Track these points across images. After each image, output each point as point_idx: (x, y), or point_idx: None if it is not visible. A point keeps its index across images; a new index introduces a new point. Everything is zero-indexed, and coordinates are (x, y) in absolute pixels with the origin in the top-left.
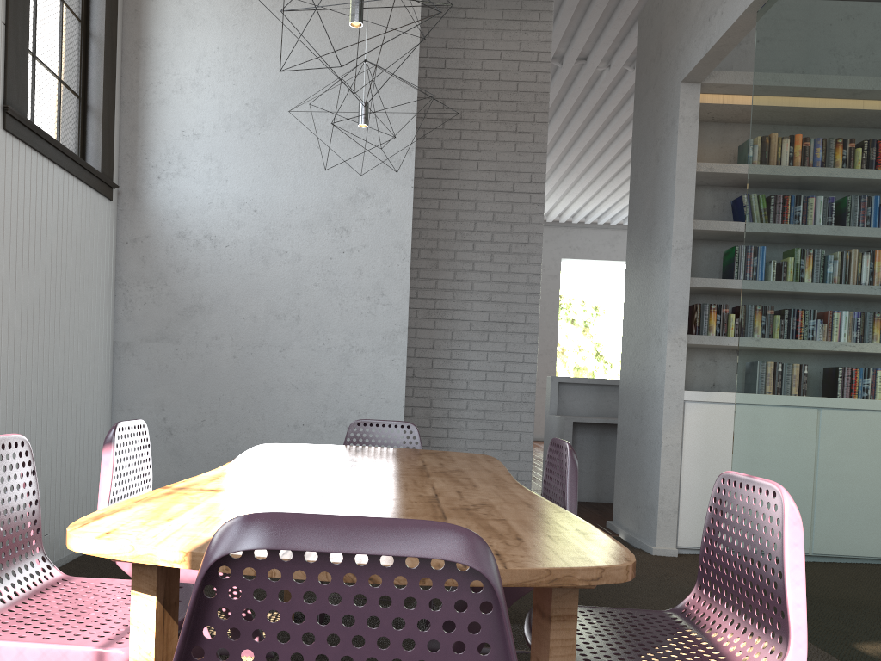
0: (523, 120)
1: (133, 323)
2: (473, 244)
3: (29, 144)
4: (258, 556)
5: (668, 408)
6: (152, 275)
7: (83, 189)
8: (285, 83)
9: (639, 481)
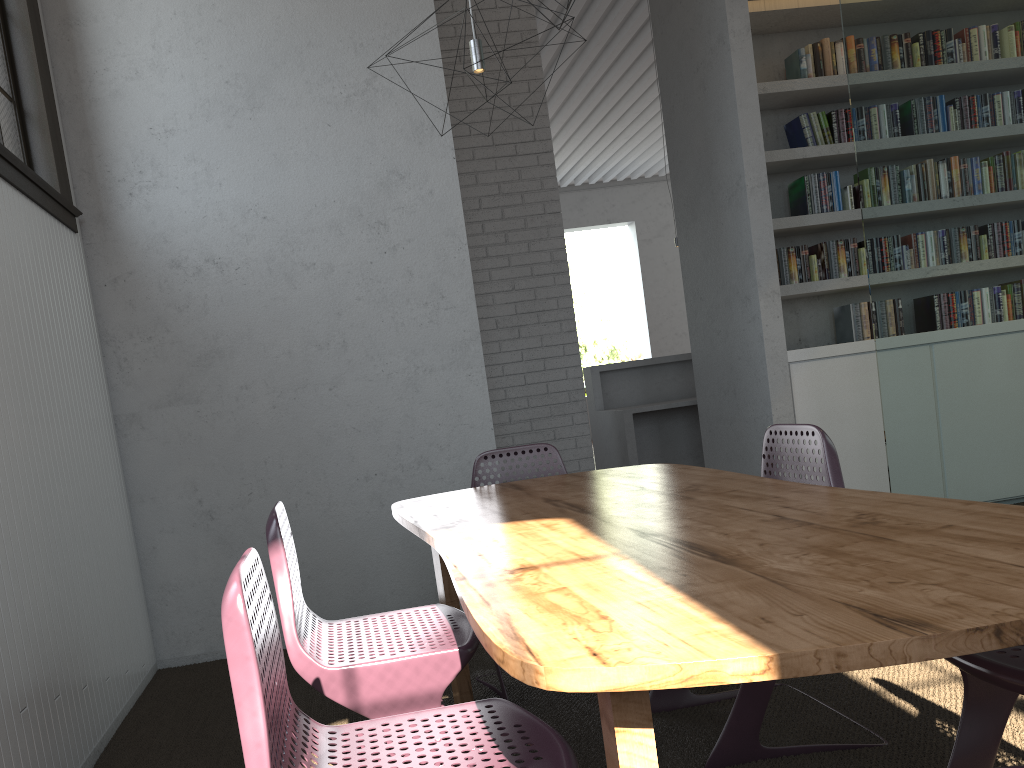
0: (513, 67)
1: (135, 387)
2: (482, 224)
3: None
4: (874, 639)
5: (772, 374)
6: (147, 322)
7: (49, 222)
8: (271, 49)
9: (745, 465)
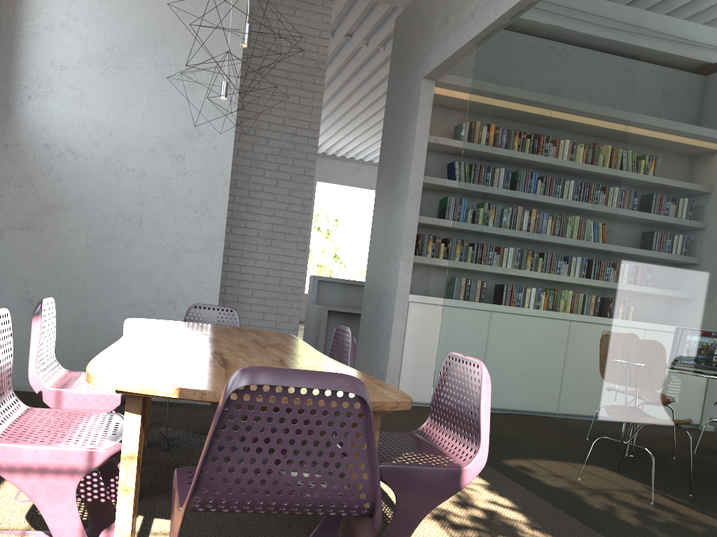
0: (306, 81)
1: (3, 213)
2: (264, 171)
3: None
4: (219, 391)
5: (398, 305)
6: (21, 176)
7: None
8: (139, 36)
9: (374, 355)
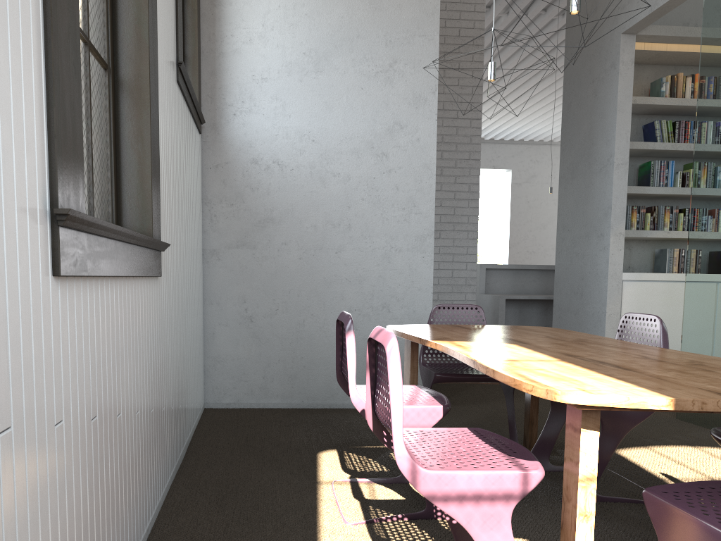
0: (464, 60)
1: (218, 233)
2: None
3: (183, 92)
4: (720, 399)
5: (610, 286)
6: (232, 195)
7: (193, 126)
8: (334, 36)
9: None
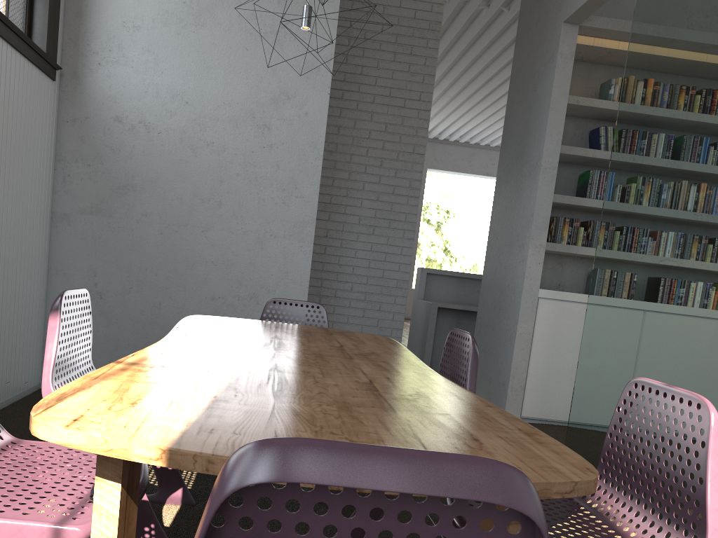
0: (417, 45)
1: (70, 196)
2: (367, 149)
3: None
4: None
5: (524, 302)
6: (90, 154)
7: (29, 67)
8: None
9: (493, 361)
